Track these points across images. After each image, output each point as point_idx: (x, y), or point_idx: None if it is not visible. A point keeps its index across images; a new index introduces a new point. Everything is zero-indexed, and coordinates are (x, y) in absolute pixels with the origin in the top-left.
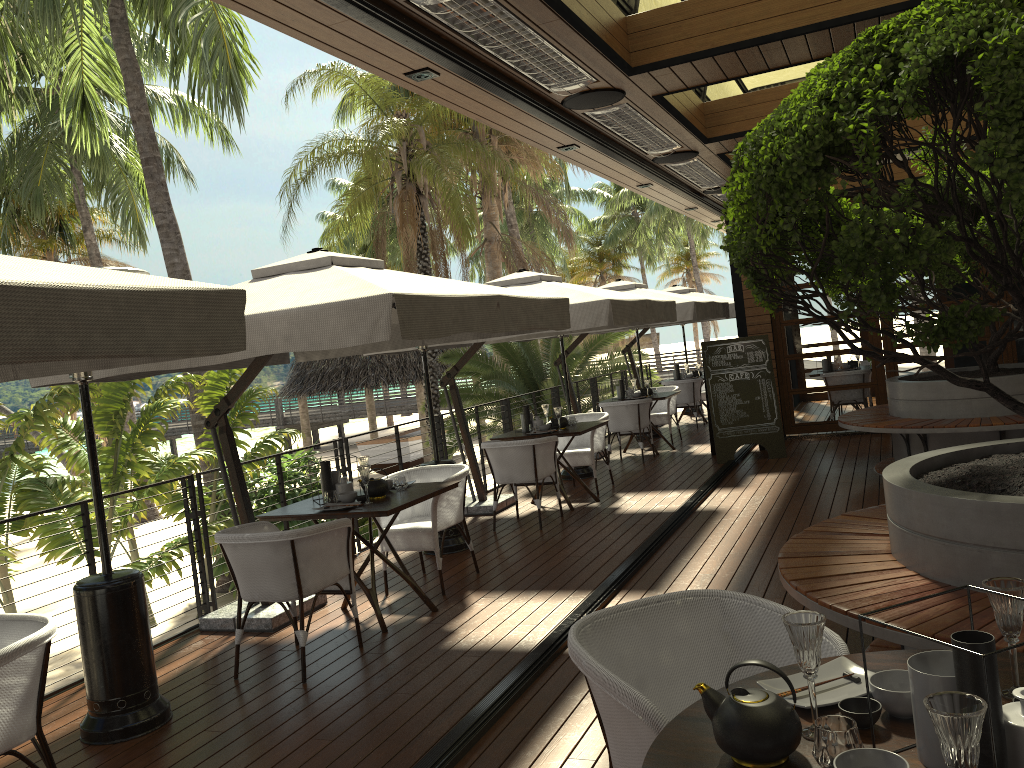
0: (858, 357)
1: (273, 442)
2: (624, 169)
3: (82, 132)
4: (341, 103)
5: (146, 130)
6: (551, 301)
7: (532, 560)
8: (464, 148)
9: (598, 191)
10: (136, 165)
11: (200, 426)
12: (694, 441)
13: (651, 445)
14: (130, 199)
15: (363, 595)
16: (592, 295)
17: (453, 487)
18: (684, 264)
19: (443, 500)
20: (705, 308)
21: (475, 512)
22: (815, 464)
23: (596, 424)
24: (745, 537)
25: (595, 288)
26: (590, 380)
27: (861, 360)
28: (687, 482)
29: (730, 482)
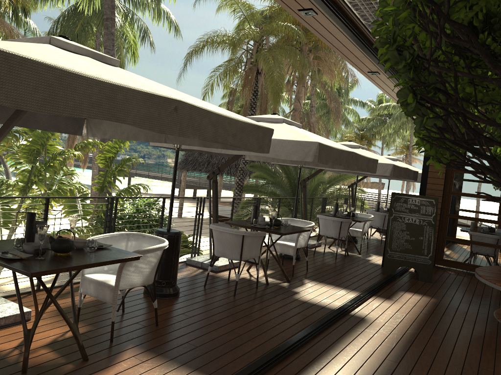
0: (497, 227)
1: (132, 189)
2: (357, 51)
3: (84, 1)
4: (238, 23)
5: (110, 2)
6: (251, 126)
7: (204, 325)
8: (289, 53)
9: (368, 103)
10: (130, 35)
11: (102, 171)
12: (375, 252)
13: (345, 248)
14: (120, 50)
15: (61, 320)
16: (308, 137)
17: (133, 259)
18: (405, 151)
19: (131, 266)
20: (400, 171)
21: (206, 267)
22: (450, 295)
23: (300, 230)
24: (375, 357)
25: (323, 137)
26: (323, 198)
27: (499, 229)
28: (355, 284)
29: (385, 293)
